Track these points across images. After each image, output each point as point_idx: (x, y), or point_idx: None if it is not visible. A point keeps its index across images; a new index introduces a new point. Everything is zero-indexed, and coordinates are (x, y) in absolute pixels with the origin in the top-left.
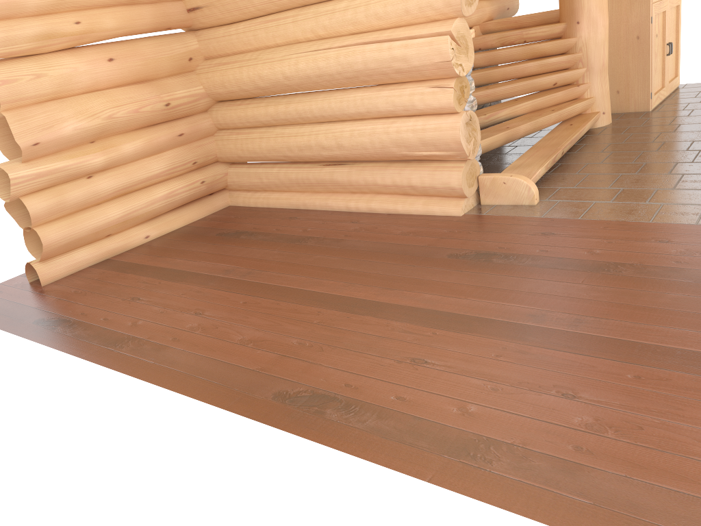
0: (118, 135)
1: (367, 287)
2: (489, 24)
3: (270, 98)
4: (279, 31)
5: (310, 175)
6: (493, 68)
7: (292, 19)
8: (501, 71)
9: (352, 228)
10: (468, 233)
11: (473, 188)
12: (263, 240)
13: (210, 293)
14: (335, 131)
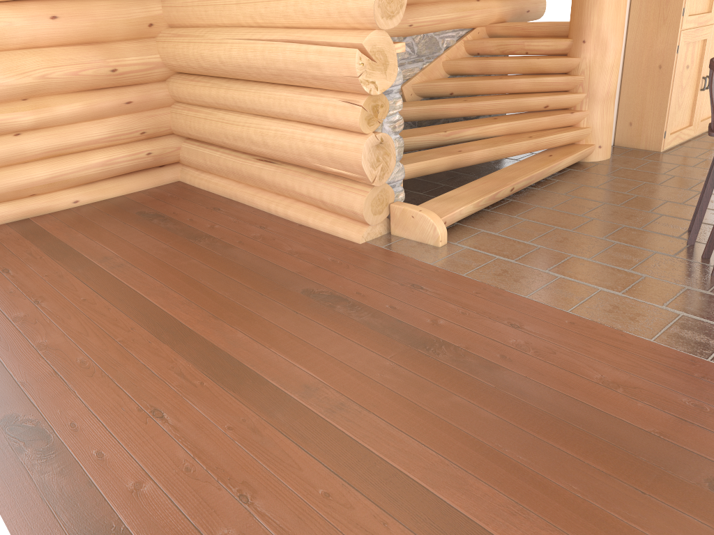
0: (56, 95)
1: (199, 310)
2: (495, 27)
3: (217, 79)
4: (225, 11)
5: (243, 167)
6: (481, 79)
7: (236, 1)
8: (487, 83)
9: (253, 234)
10: (346, 267)
11: (381, 216)
12: (167, 229)
13: (68, 281)
14: (263, 127)
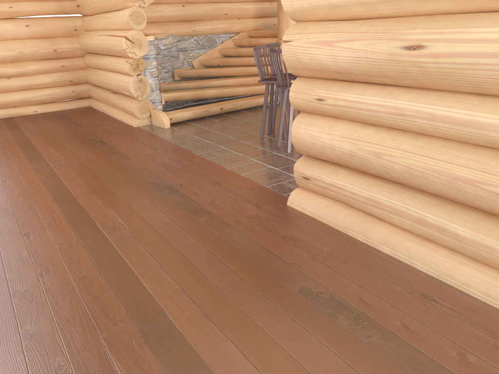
0: (28, 61)
1: (45, 143)
2: (250, 32)
3: (98, 55)
4: (97, 23)
5: (106, 96)
6: (233, 58)
7: (100, 18)
8: (235, 60)
9: (96, 123)
10: (117, 133)
11: (145, 115)
12: (63, 121)
13: (7, 135)
14: (108, 76)
